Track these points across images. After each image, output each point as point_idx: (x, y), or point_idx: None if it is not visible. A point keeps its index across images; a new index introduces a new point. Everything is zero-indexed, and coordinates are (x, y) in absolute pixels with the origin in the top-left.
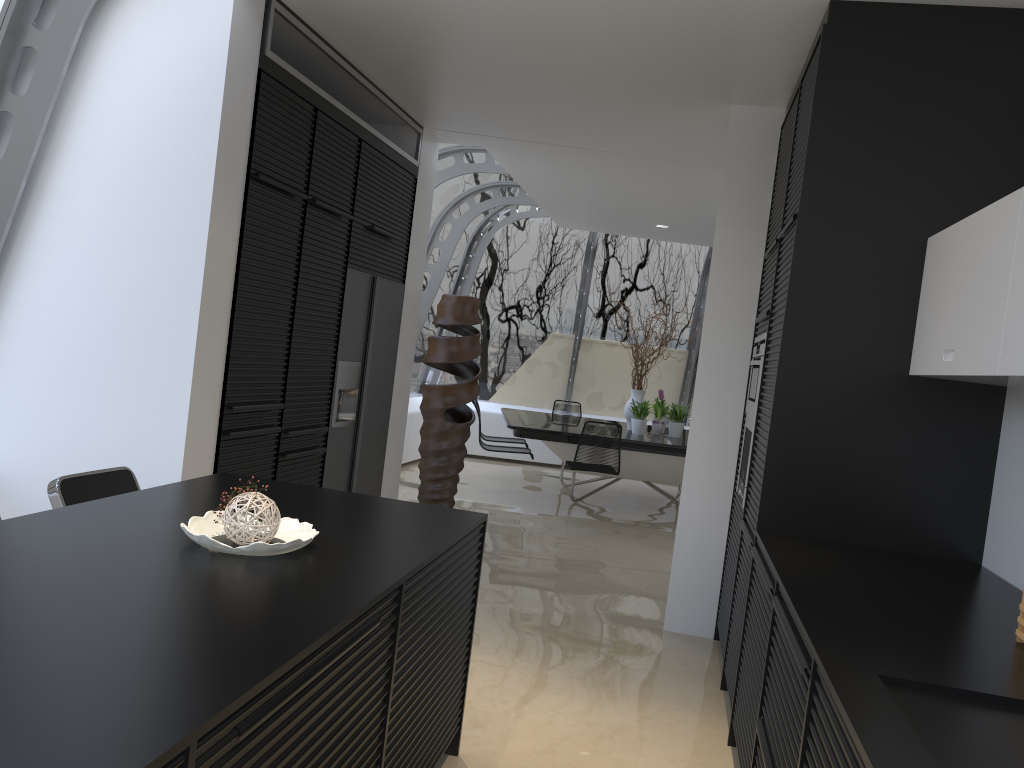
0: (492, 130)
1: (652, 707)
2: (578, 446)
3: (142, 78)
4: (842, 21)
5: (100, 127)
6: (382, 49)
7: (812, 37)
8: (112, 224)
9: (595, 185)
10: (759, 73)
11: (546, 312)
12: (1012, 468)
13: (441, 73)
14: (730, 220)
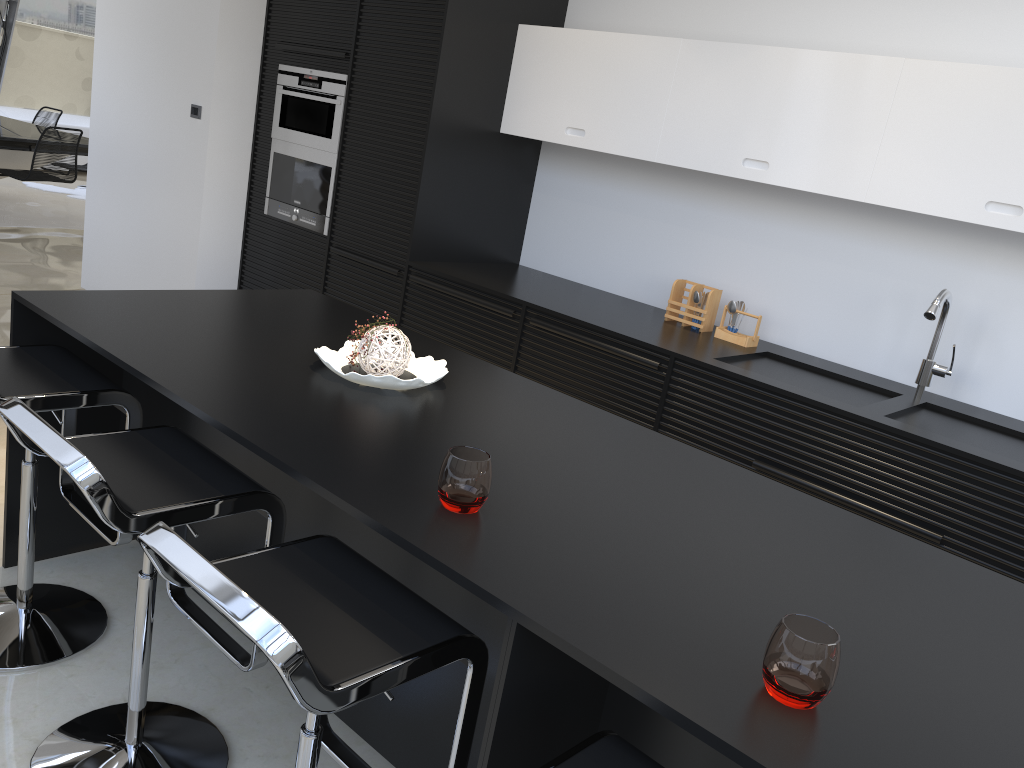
0: None
1: None
2: None
3: None
4: None
5: None
6: None
7: None
8: None
9: None
10: None
11: None
12: (555, 201)
13: None
14: None
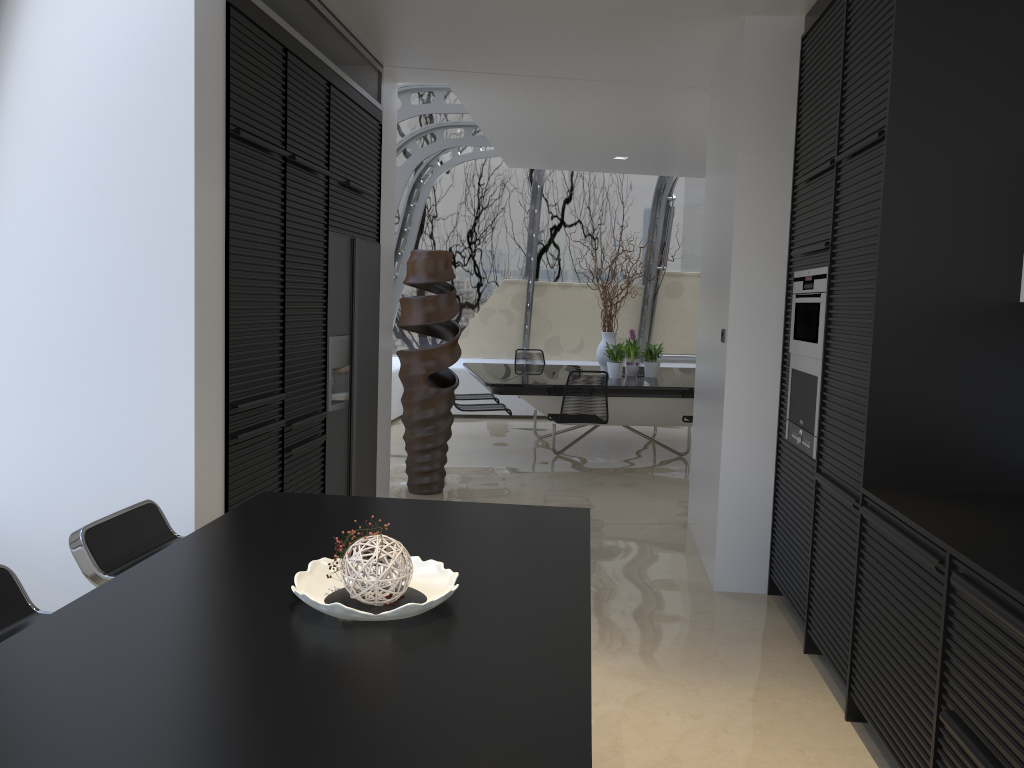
0: (462, 64)
1: (748, 686)
2: (564, 398)
3: (88, 21)
4: None
5: (41, 86)
6: None
7: None
8: (71, 204)
9: (561, 118)
10: None
11: (496, 258)
12: None
13: None
14: (753, 145)
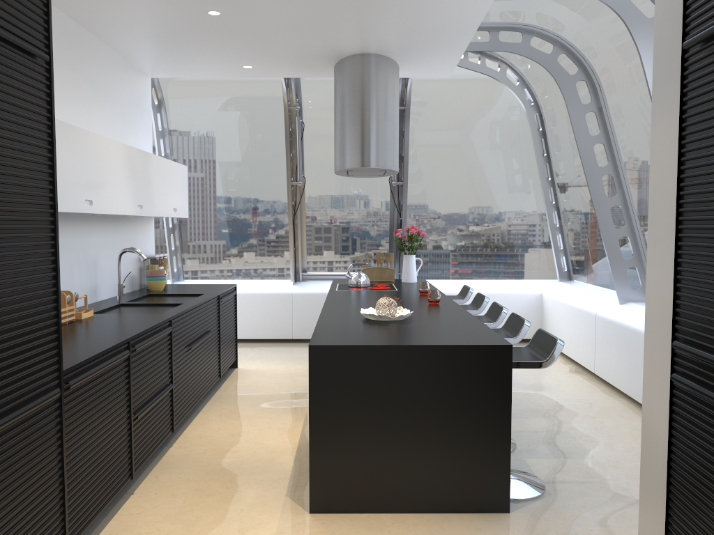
0: None
1: None
2: None
3: None
4: None
5: None
6: None
7: None
8: None
9: None
10: None
11: None
12: None
13: None
14: None
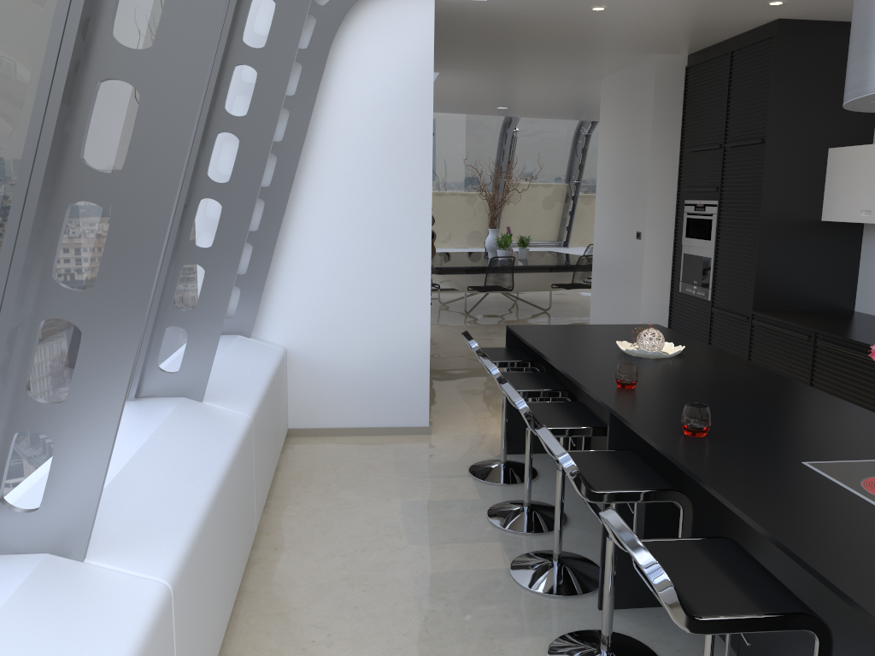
0: (464, 65)
1: None
2: (486, 275)
3: (373, 78)
4: (785, 31)
5: (345, 113)
6: (459, 31)
7: (747, 30)
8: (362, 178)
9: (490, 89)
10: (694, 42)
11: None
12: (874, 262)
13: (481, 41)
14: (659, 128)
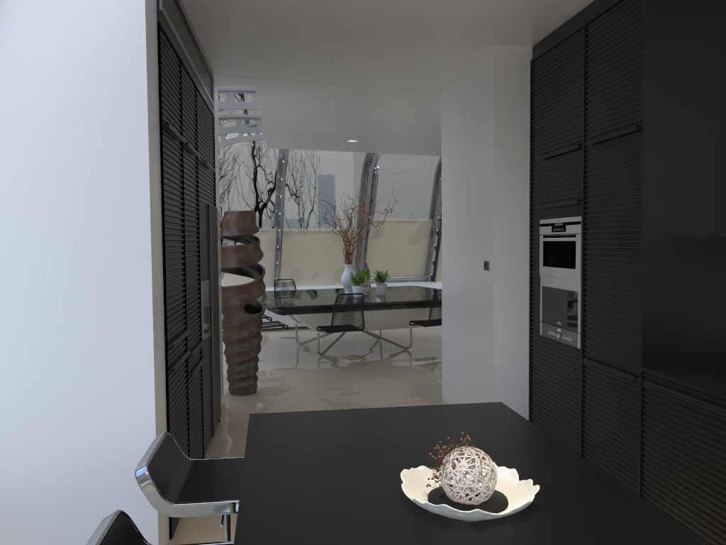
0: (275, 73)
1: None
2: (333, 314)
3: (50, 34)
4: None
5: (7, 86)
6: (230, 4)
7: None
8: (38, 185)
9: (326, 113)
10: (538, 20)
11: None
12: None
13: (270, 25)
14: (503, 133)
